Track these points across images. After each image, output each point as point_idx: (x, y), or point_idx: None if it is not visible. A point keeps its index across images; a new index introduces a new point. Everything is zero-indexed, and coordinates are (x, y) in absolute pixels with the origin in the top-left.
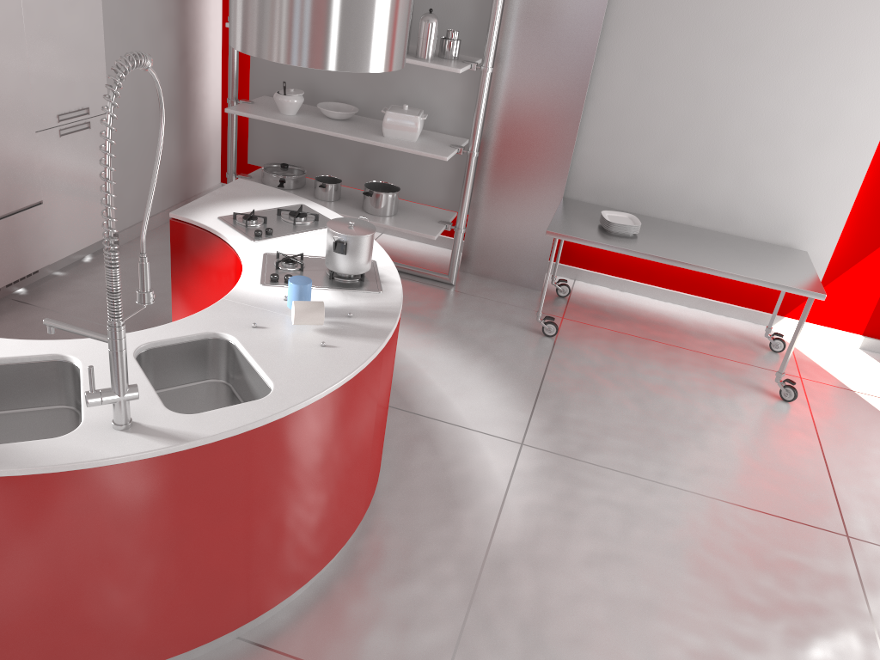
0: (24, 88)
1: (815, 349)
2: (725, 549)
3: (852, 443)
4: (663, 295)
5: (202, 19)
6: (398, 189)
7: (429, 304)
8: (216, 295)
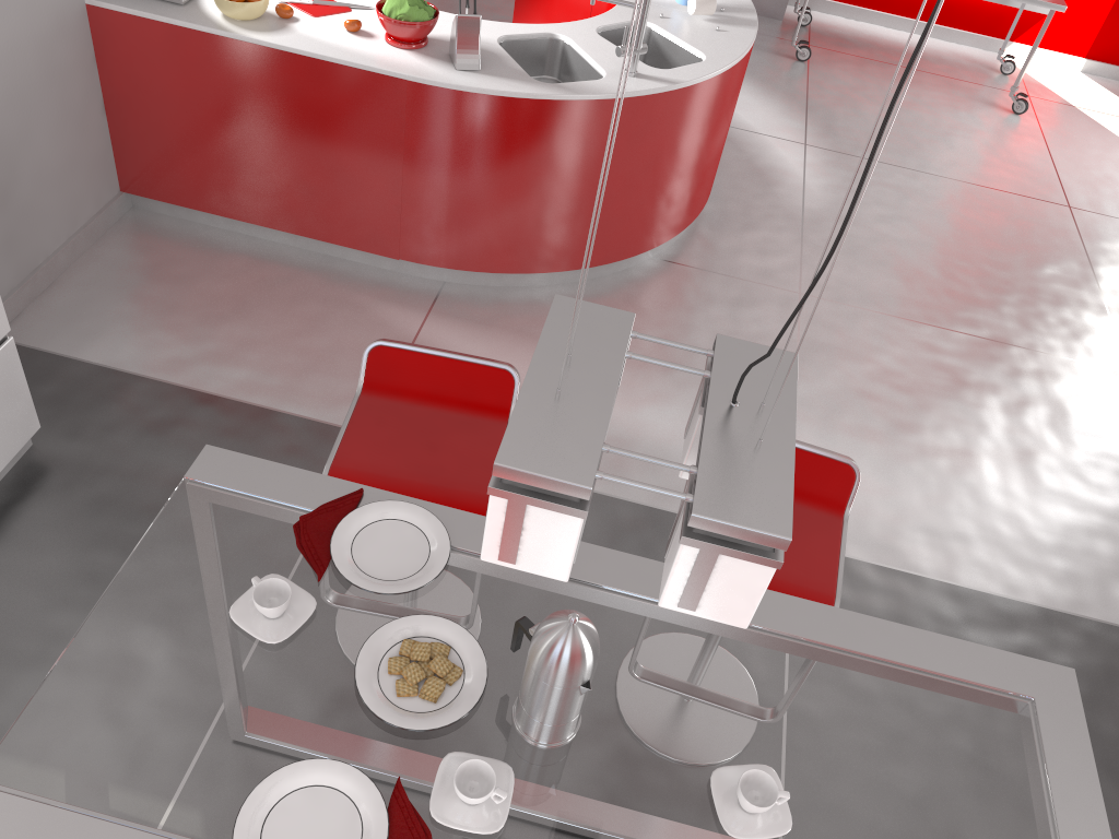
0: None
1: (1041, 72)
2: (977, 214)
3: (1073, 146)
4: (898, 23)
5: None
6: None
7: None
8: (563, 8)
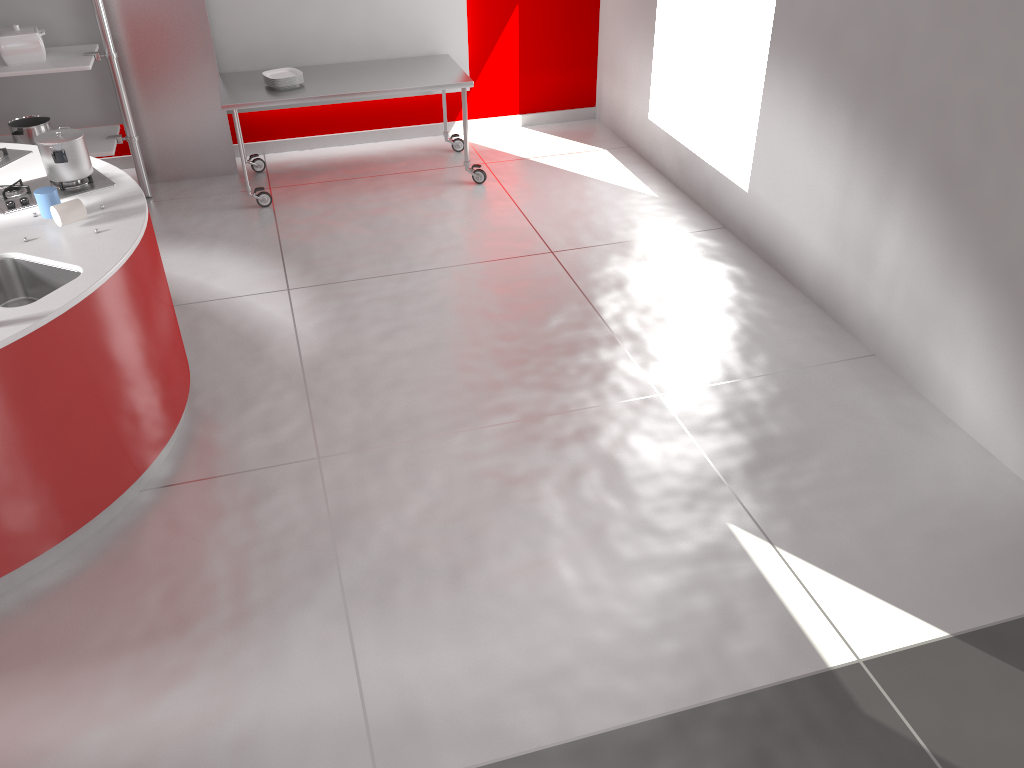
0: None
1: (489, 138)
2: (473, 292)
3: (537, 194)
4: (349, 139)
5: None
6: (47, 119)
7: None
8: None
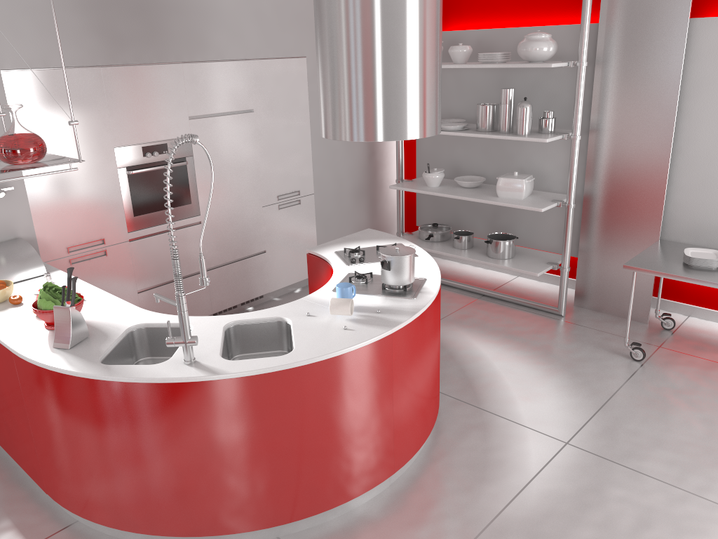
0: (255, 180)
1: None
2: None
3: None
4: None
5: None
6: (515, 238)
7: (533, 329)
8: None
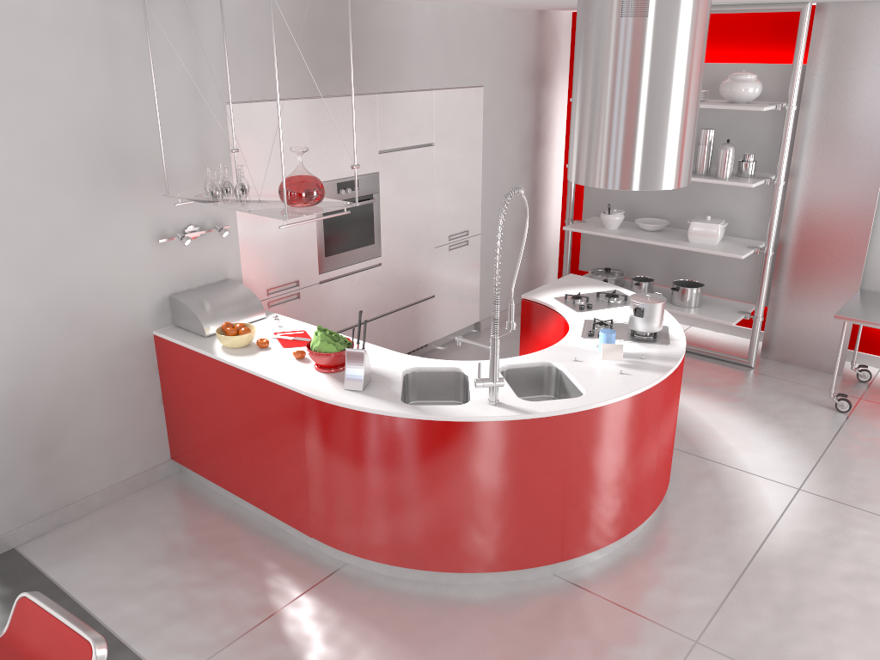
0: (430, 219)
1: None
2: None
3: None
4: None
5: (549, 163)
6: (702, 285)
7: (727, 381)
8: None
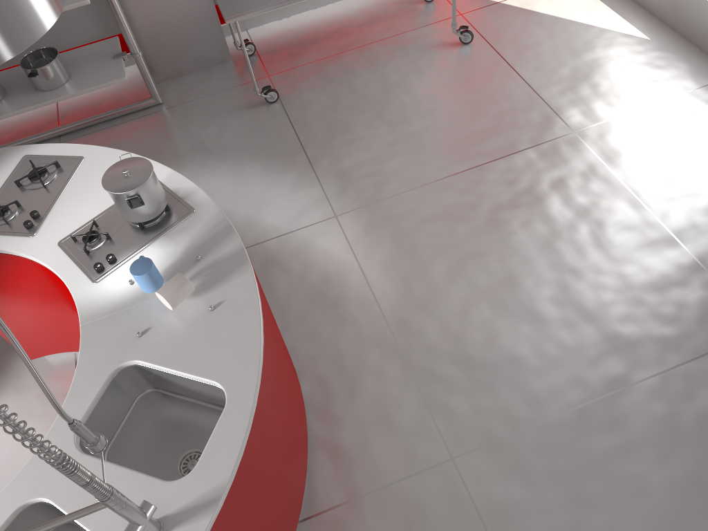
0: None
1: None
2: (518, 200)
3: (528, 51)
4: (322, 1)
5: None
6: (54, 50)
7: (161, 137)
8: (29, 294)
